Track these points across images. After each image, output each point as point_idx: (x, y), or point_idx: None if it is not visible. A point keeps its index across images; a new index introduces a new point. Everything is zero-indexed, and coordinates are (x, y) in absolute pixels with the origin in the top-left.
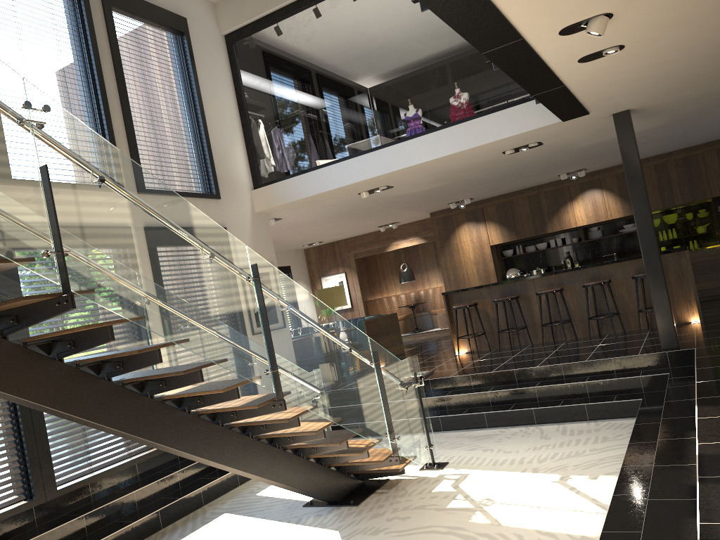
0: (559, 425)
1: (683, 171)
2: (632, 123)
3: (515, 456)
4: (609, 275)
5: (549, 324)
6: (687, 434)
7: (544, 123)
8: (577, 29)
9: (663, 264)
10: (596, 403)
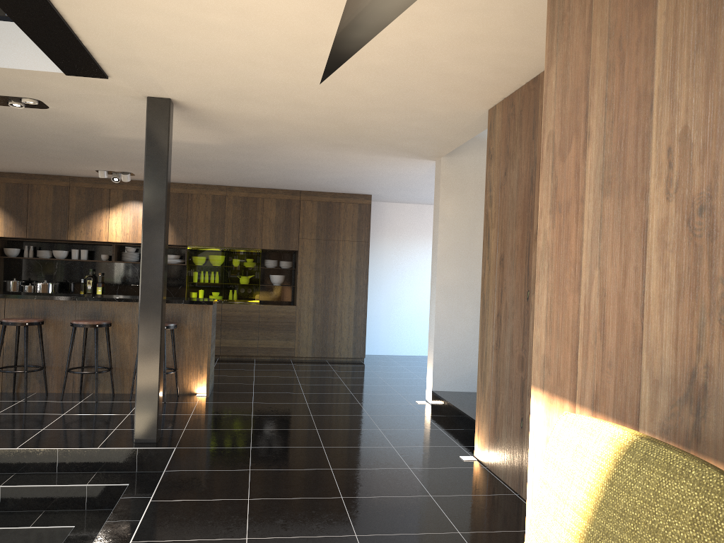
0: None
1: (240, 212)
2: (171, 119)
3: None
4: (113, 316)
5: (14, 367)
6: None
7: (36, 66)
8: None
9: (182, 315)
10: (2, 528)
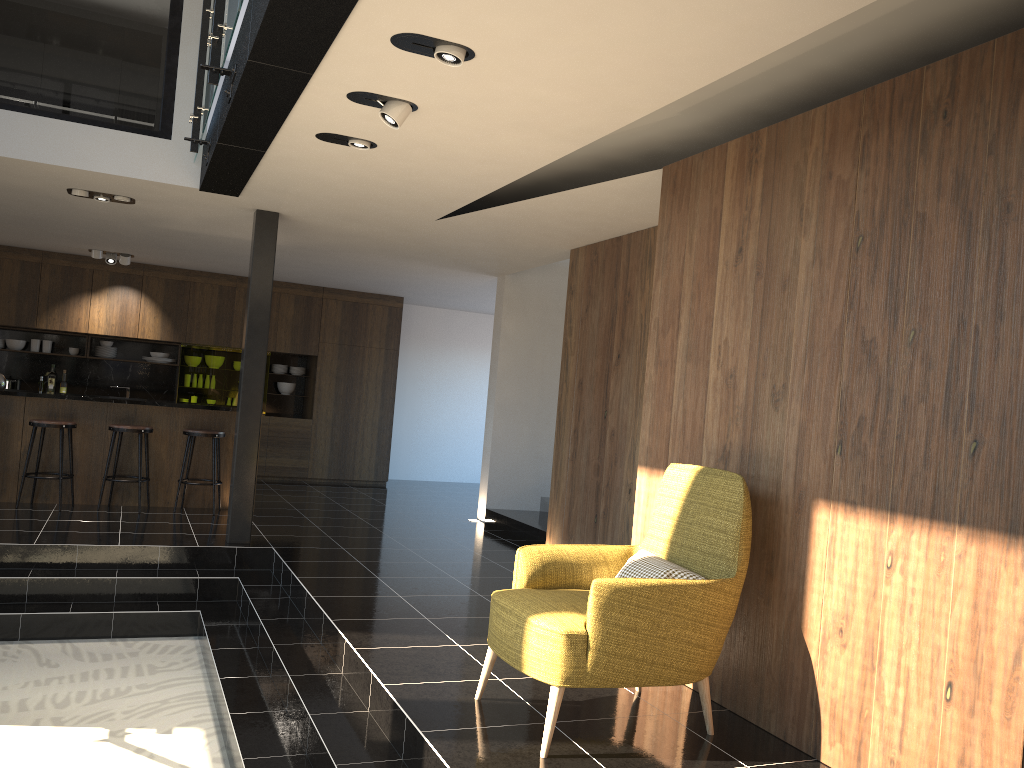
0: (64, 644)
1: None
2: (277, 232)
3: (7, 697)
4: (149, 422)
5: (32, 475)
6: (323, 669)
7: (171, 180)
8: (369, 102)
9: (226, 423)
10: (132, 612)
